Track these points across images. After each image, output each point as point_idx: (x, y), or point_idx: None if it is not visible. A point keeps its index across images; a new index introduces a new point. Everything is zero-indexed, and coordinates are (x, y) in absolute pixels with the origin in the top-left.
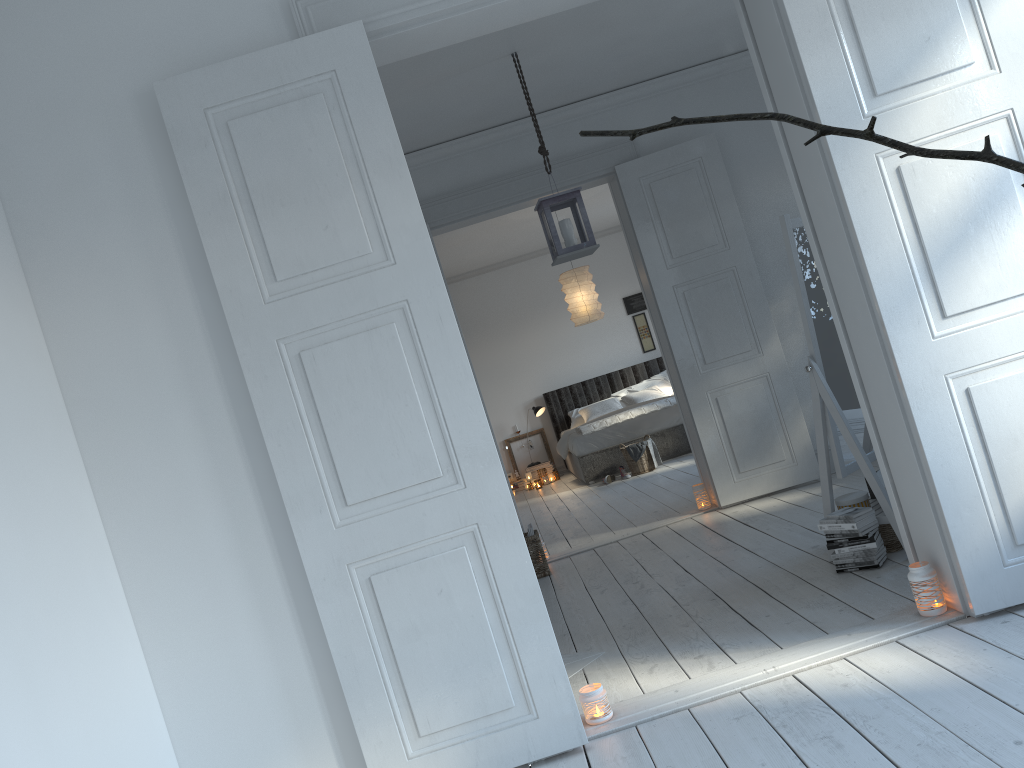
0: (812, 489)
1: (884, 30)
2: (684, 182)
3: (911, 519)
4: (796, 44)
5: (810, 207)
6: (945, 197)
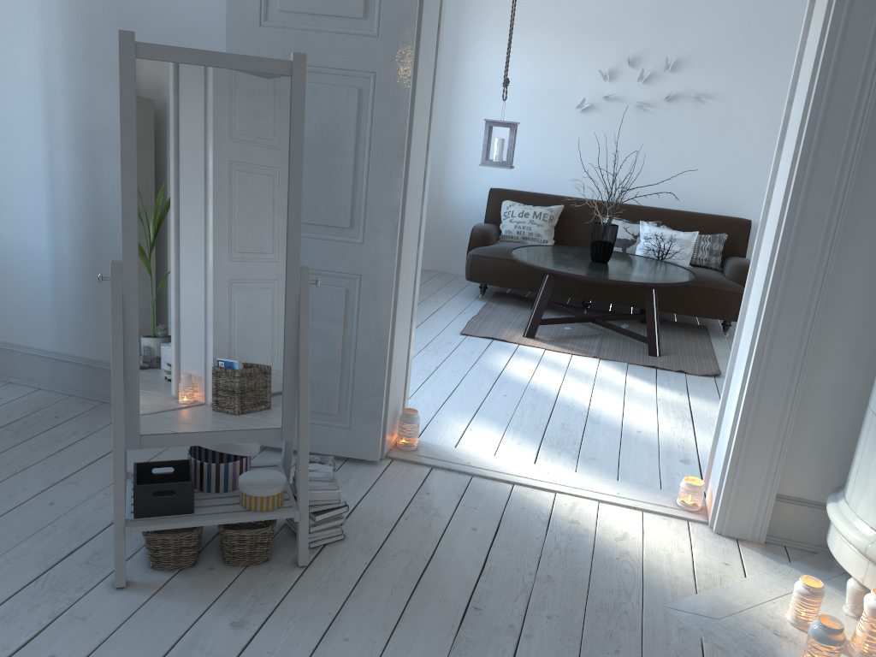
0: None
1: None
2: None
3: (393, 386)
4: None
5: (416, 98)
6: None
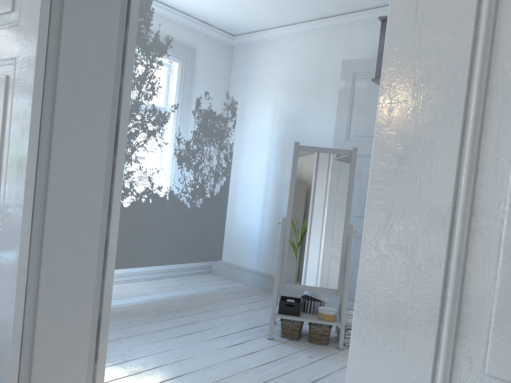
0: None
1: None
2: None
3: None
4: None
5: None
6: None
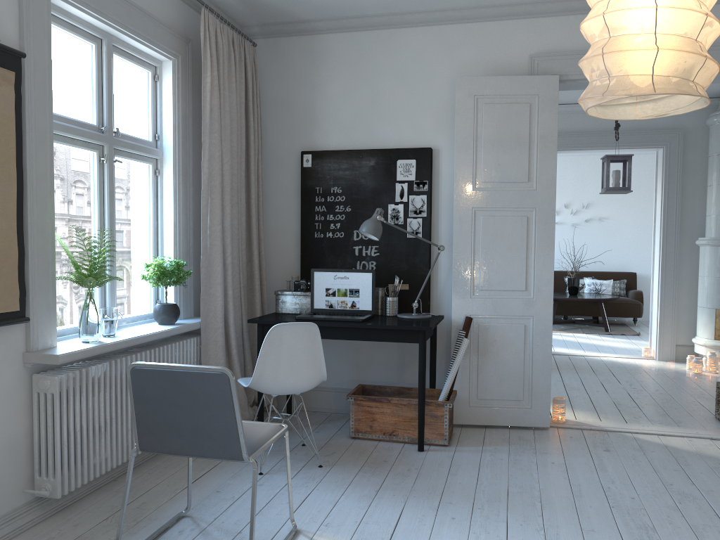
0: None
1: None
2: None
3: None
4: None
5: None
6: None
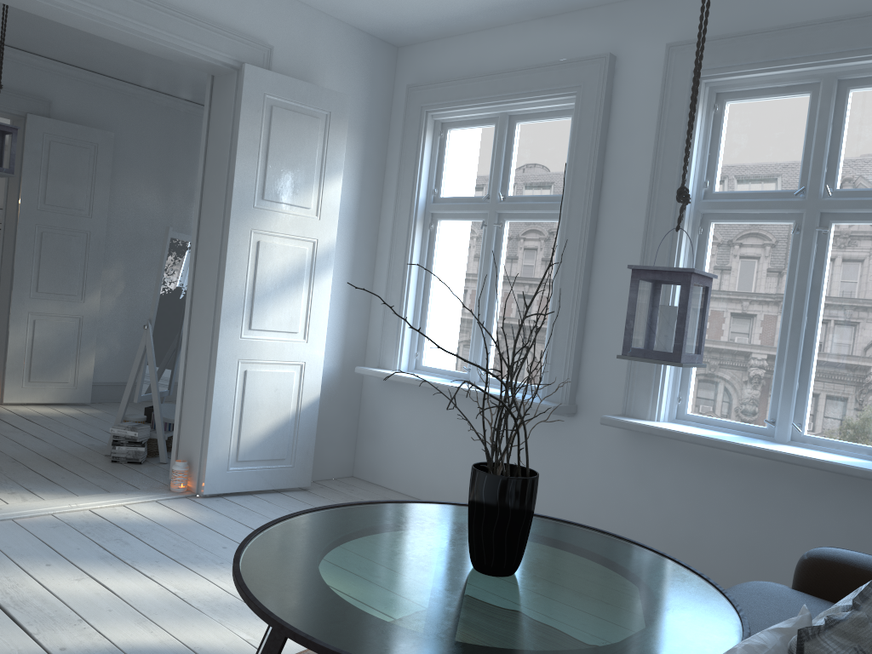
0: (82, 409)
1: (280, 169)
2: (78, 155)
3: (185, 434)
4: (237, 149)
5: (201, 237)
6: (274, 267)
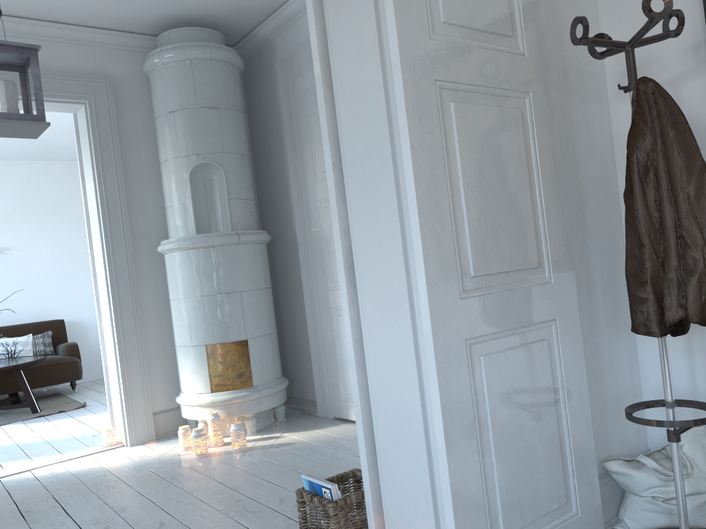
0: None
1: None
2: None
3: None
4: None
5: None
6: None
